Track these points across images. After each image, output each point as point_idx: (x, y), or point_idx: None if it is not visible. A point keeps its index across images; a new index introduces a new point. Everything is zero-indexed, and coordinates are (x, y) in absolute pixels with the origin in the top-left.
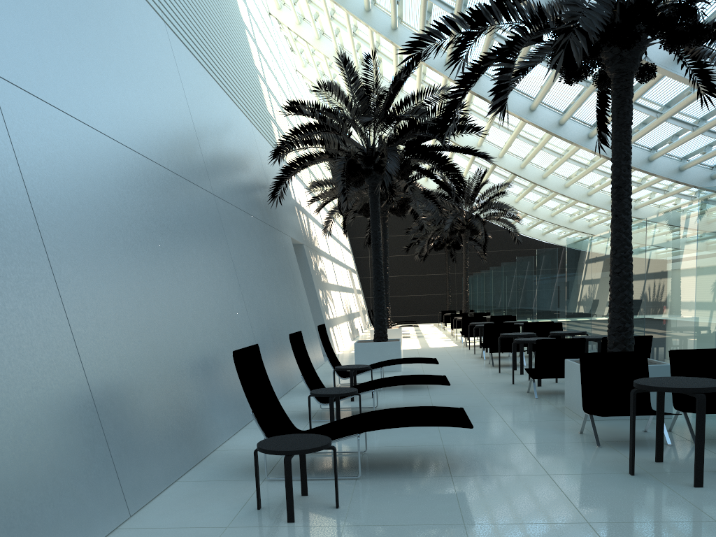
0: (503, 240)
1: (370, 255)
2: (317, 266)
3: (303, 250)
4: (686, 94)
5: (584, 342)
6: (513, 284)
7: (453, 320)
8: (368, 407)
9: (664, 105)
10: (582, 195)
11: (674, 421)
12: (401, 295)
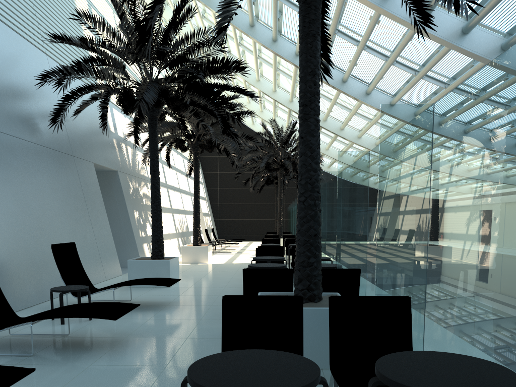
0: None
1: (219, 187)
2: (138, 190)
3: (117, 176)
4: (436, 53)
5: (292, 273)
6: None
7: None
8: (59, 335)
9: (421, 65)
10: (371, 144)
11: (331, 384)
12: (242, 218)
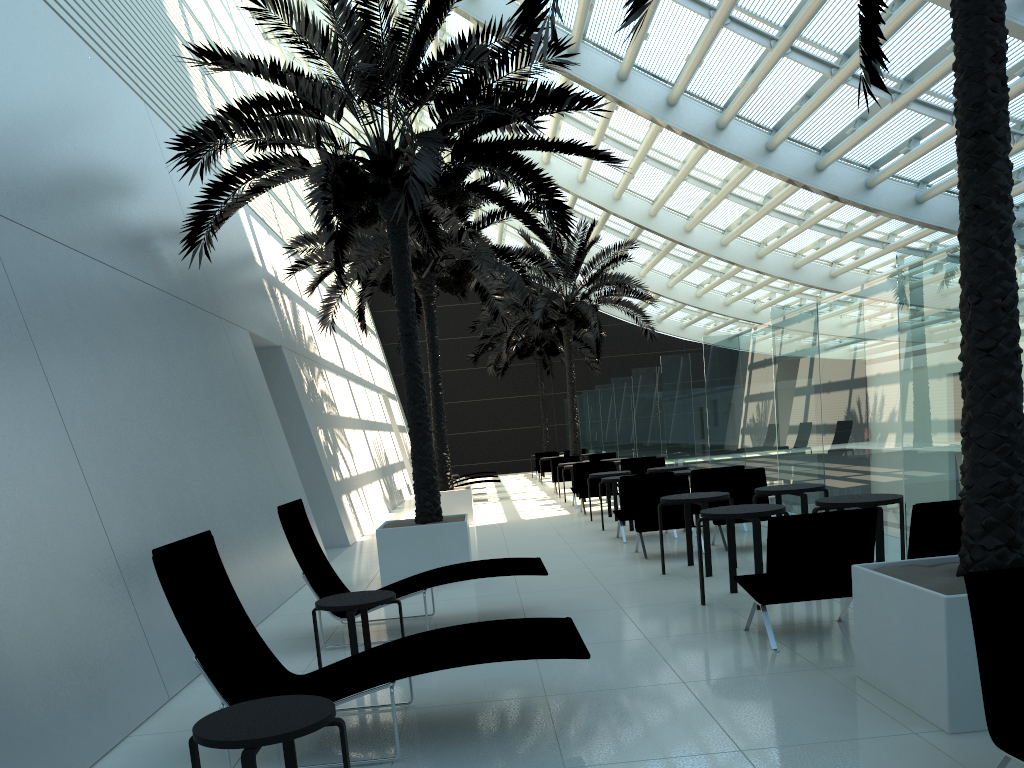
0: (622, 340)
1: None
2: (314, 386)
3: (281, 358)
4: (951, 49)
5: (874, 519)
6: (654, 404)
7: (557, 469)
8: (390, 706)
9: (903, 80)
10: (749, 257)
11: None
12: (470, 431)
